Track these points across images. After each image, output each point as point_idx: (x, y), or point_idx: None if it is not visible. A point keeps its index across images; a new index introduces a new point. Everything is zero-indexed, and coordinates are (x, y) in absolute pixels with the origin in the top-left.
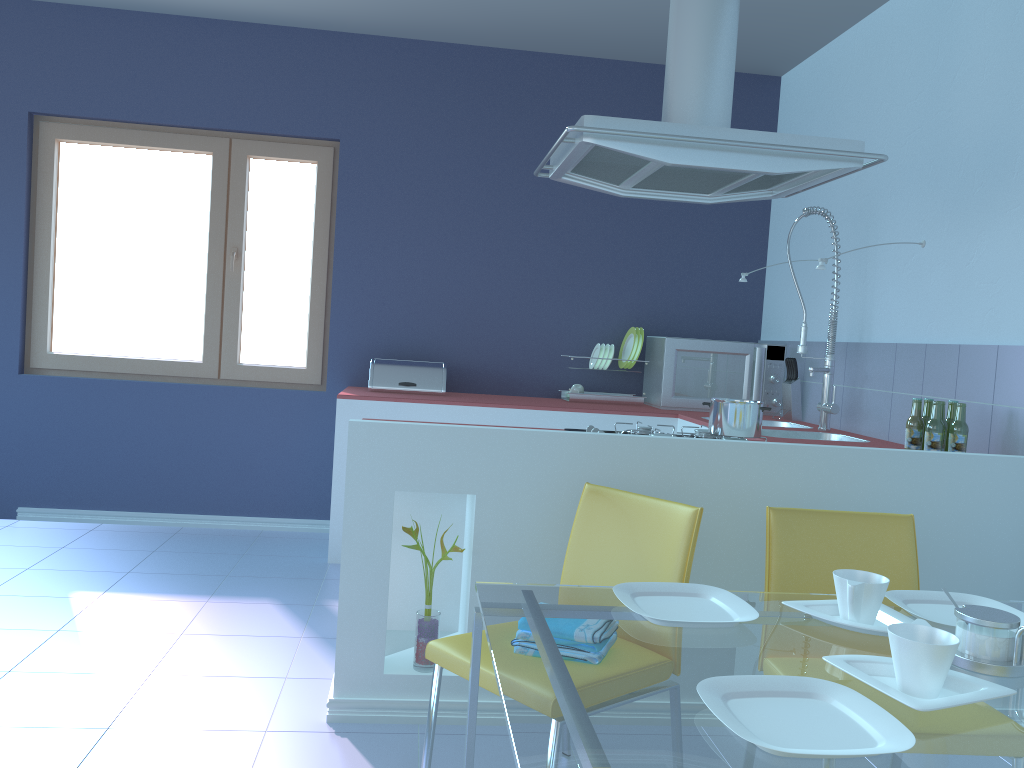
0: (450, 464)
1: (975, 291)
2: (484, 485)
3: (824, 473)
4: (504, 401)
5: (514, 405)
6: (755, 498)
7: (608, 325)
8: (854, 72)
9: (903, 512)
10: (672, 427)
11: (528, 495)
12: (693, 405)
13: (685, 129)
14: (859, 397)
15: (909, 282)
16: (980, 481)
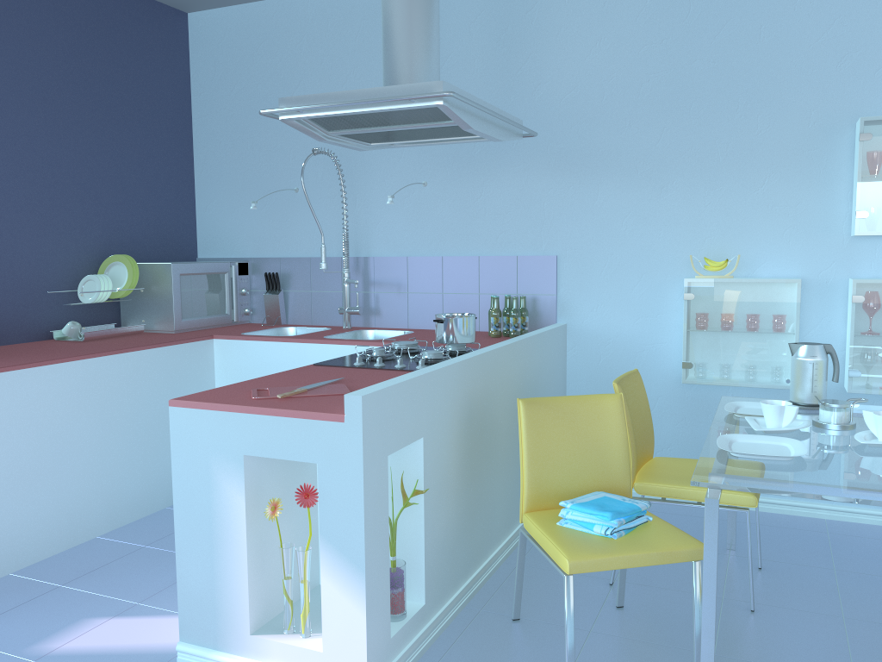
0: (411, 415)
1: (486, 220)
2: (426, 426)
3: (525, 356)
4: (50, 353)
5: (86, 355)
6: (509, 384)
7: (81, 254)
8: (311, 34)
9: (542, 372)
10: (211, 348)
11: (442, 425)
12: (197, 325)
13: (477, 102)
14: (365, 299)
15: (412, 211)
16: (555, 343)
